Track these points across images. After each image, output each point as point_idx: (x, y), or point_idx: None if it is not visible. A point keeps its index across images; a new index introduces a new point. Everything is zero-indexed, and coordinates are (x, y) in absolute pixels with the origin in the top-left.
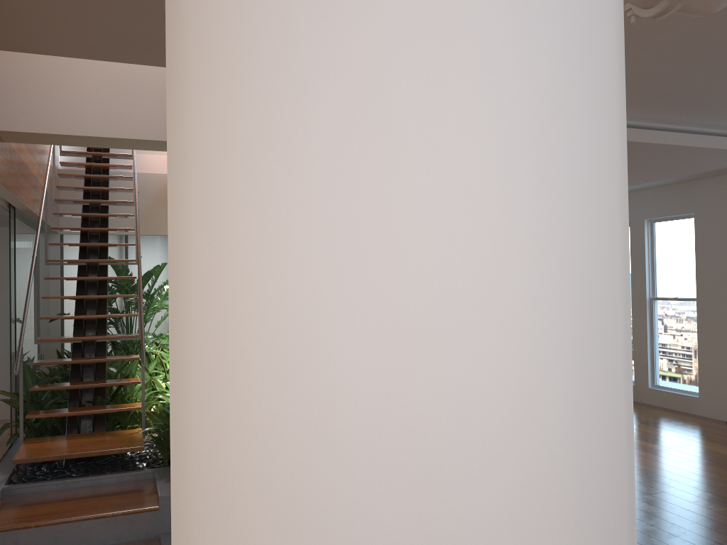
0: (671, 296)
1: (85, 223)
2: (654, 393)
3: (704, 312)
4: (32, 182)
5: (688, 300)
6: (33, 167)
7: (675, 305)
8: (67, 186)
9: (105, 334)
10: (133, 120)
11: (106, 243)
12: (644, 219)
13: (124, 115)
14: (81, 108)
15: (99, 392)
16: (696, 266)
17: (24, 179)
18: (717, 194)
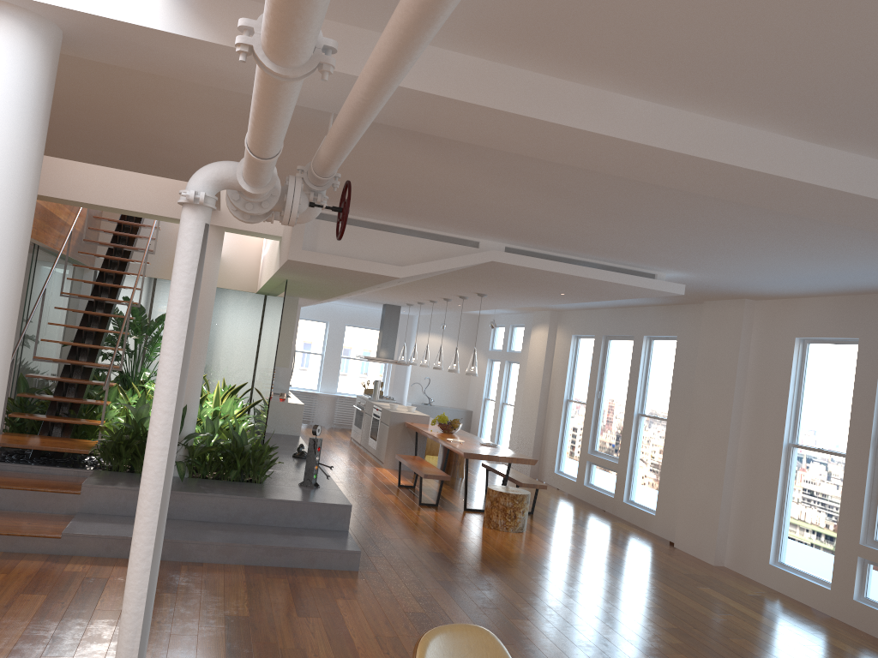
0: (654, 414)
1: (106, 264)
2: (626, 507)
3: (670, 433)
4: (57, 225)
5: (663, 420)
6: (61, 212)
7: (654, 423)
8: (98, 229)
9: (93, 362)
10: (123, 194)
11: (119, 284)
12: (644, 335)
13: (117, 189)
14: (83, 180)
15: (74, 407)
16: (671, 387)
17: (46, 224)
18: (694, 321)
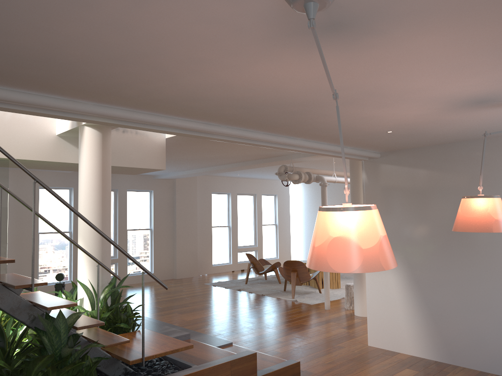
0: None
1: None
2: None
3: None
4: None
5: None
6: None
7: None
8: None
9: None
10: None
11: None
12: None
13: None
14: None
15: None
16: None
17: None
18: None
